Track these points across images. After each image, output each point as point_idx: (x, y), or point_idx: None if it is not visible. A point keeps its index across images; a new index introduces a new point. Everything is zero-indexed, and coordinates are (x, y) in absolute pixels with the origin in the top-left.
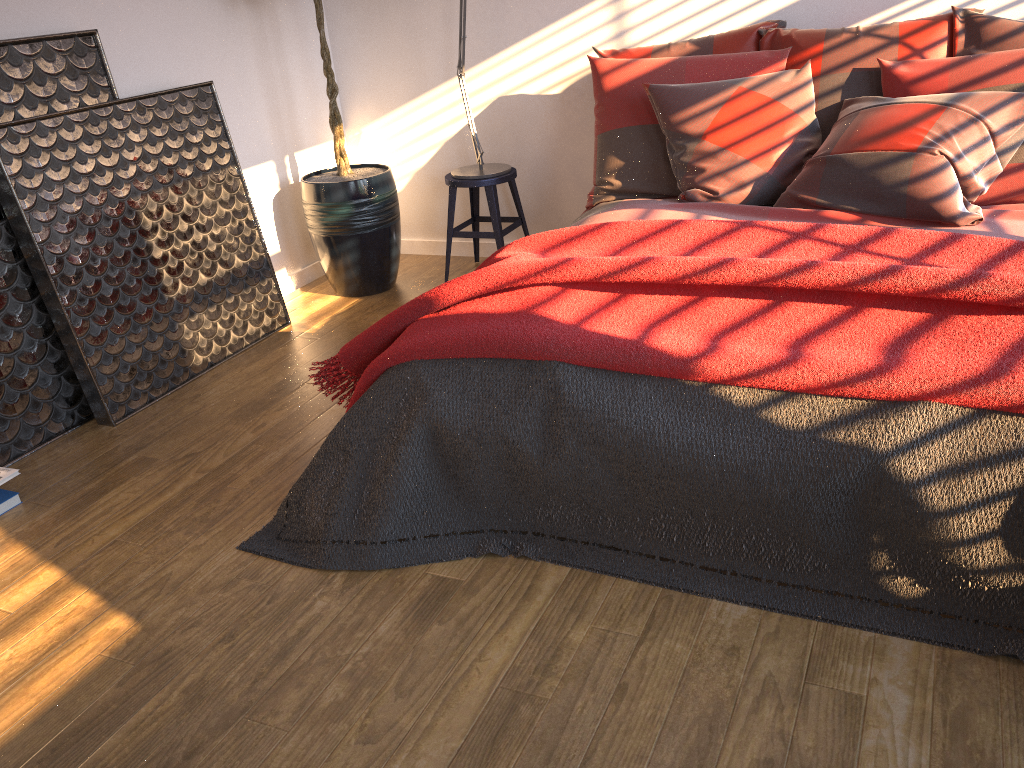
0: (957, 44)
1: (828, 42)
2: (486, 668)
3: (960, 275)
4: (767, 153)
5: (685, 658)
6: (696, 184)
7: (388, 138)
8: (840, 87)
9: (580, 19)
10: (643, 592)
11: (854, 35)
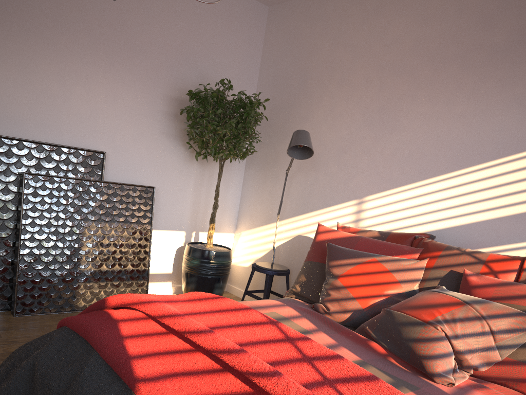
0: (521, 275)
1: (444, 251)
2: None
3: None
4: (368, 298)
5: None
6: (323, 301)
7: (250, 239)
8: (440, 278)
9: (341, 208)
10: None
11: (461, 252)
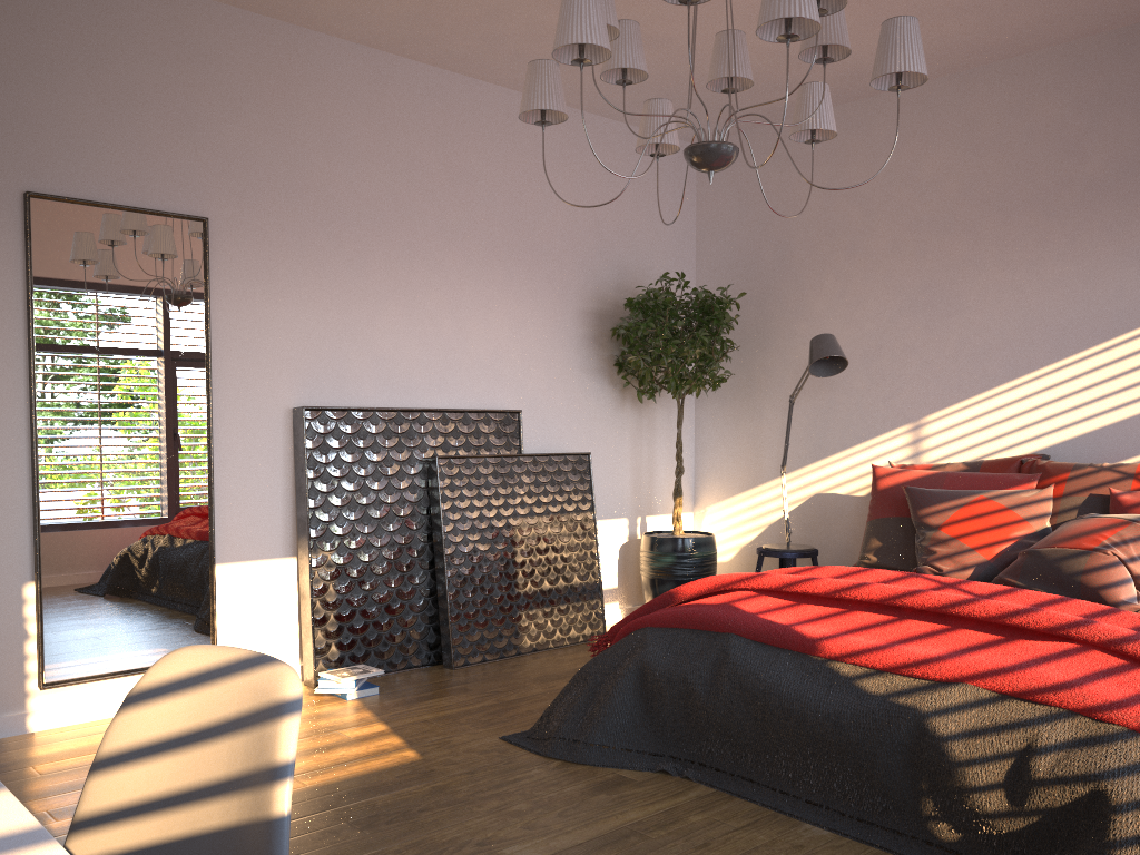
0: None
1: (1073, 472)
2: (622, 817)
3: (1019, 607)
4: (991, 545)
5: (761, 842)
6: (927, 562)
7: (725, 517)
8: (1077, 506)
9: (885, 440)
10: (758, 810)
11: (1097, 469)
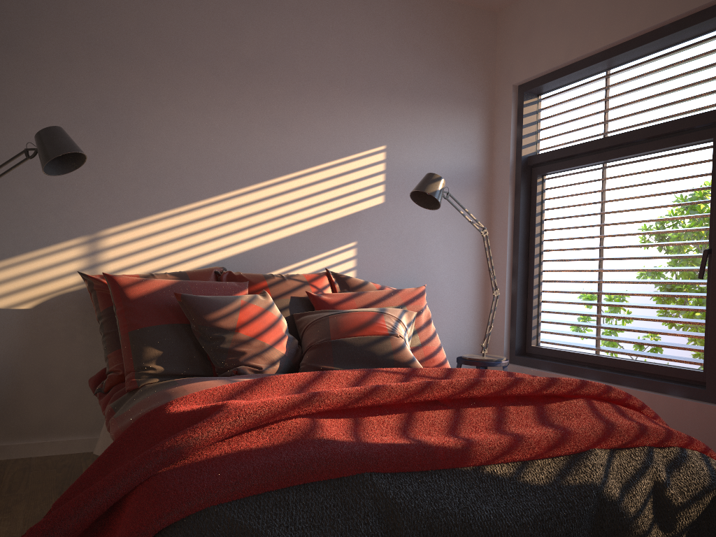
0: (336, 288)
1: (269, 280)
2: None
3: (546, 379)
4: (280, 341)
5: None
6: (242, 362)
7: None
8: (287, 306)
9: (56, 251)
10: None
11: (282, 278)
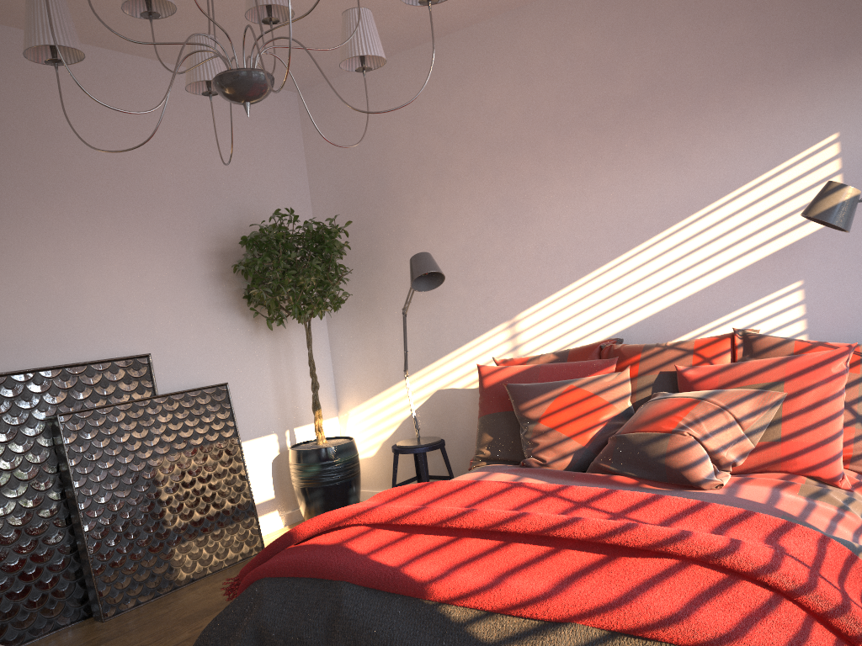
0: (737, 354)
1: (644, 353)
2: None
3: (617, 525)
4: (584, 432)
5: None
6: (532, 454)
7: (366, 418)
8: (651, 384)
9: (488, 338)
10: None
11: (662, 348)
